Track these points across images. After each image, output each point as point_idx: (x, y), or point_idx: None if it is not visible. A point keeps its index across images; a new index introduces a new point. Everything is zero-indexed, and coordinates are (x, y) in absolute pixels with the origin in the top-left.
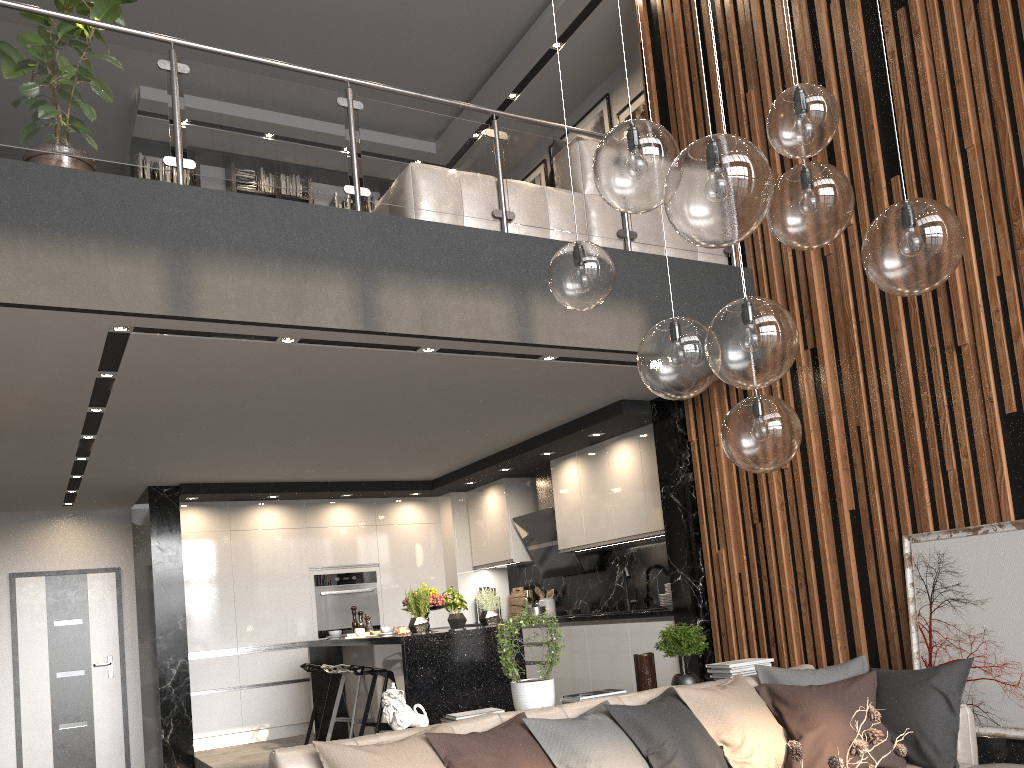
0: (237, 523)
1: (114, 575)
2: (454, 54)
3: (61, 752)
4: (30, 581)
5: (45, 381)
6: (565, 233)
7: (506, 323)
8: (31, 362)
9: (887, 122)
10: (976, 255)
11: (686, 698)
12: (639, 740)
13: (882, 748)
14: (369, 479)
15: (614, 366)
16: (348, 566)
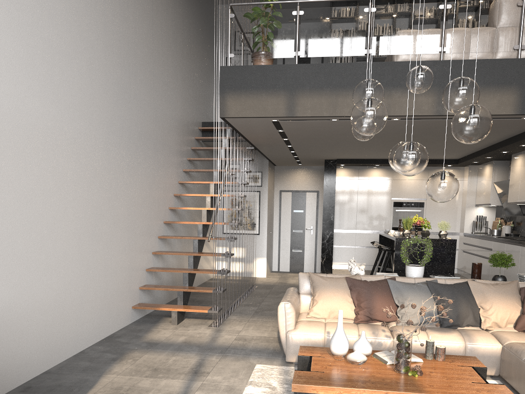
0: (361, 176)
1: (316, 194)
2: None
3: (292, 260)
4: (286, 194)
5: (263, 133)
6: (478, 53)
7: (431, 106)
8: (255, 129)
9: None
10: None
11: (471, 285)
12: (436, 297)
13: None
14: None
15: (502, 119)
16: (410, 199)
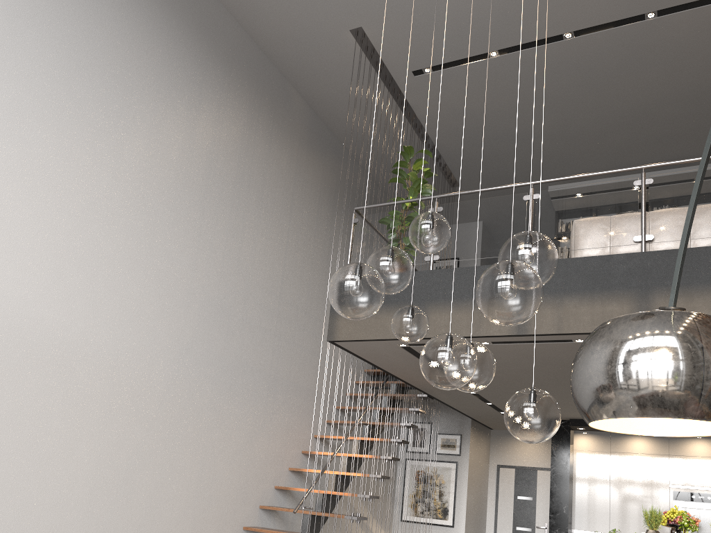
0: (615, 447)
1: None
2: None
3: None
4: (506, 470)
5: (411, 368)
6: (705, 239)
7: None
8: (393, 361)
9: None
10: None
11: None
12: None
13: None
14: None
15: None
16: (704, 488)
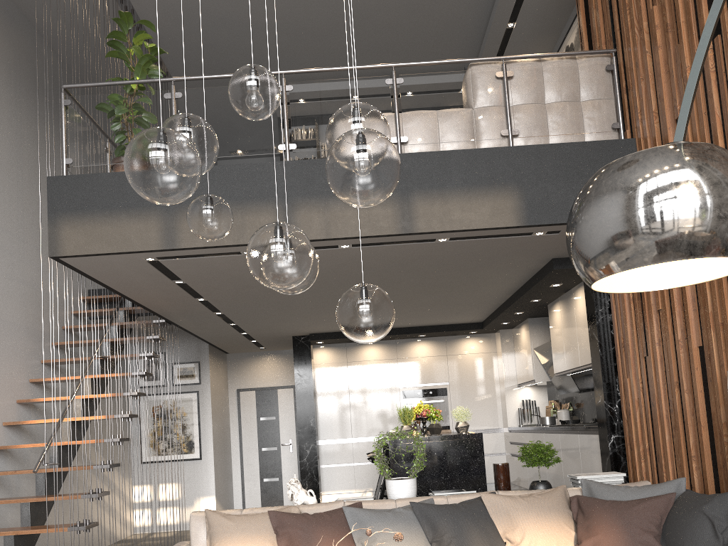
0: (351, 357)
1: (292, 390)
2: (459, 7)
3: (265, 495)
4: (247, 393)
5: (153, 288)
6: (453, 143)
7: (392, 221)
8: (133, 280)
9: None
10: None
11: (487, 502)
12: (429, 530)
13: None
14: (432, 324)
15: (506, 238)
16: (426, 384)
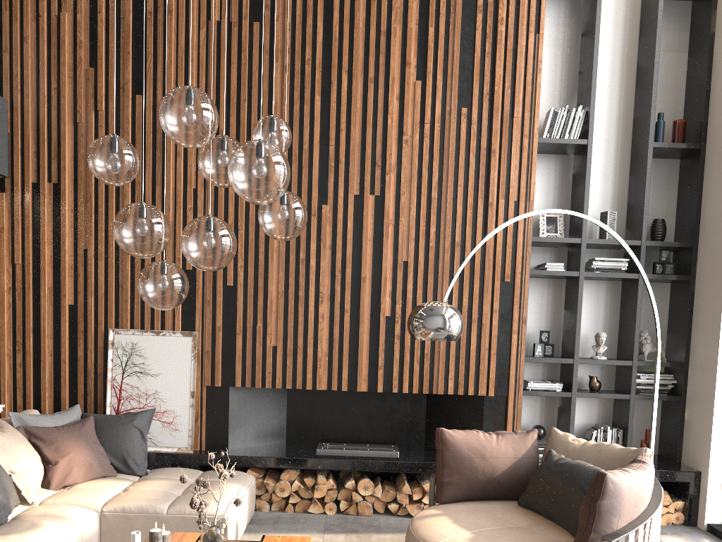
0: None
1: None
2: None
3: None
4: None
5: None
6: None
7: None
8: None
9: (139, 56)
10: (183, 170)
11: None
12: None
13: (106, 465)
14: None
15: None
16: None
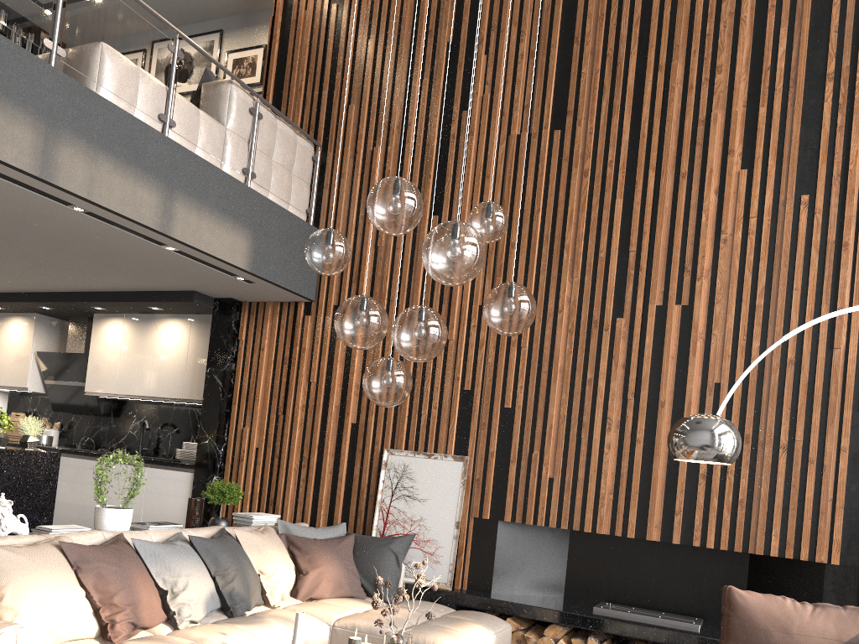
0: None
1: None
2: None
3: None
4: None
5: None
6: (207, 154)
7: (154, 212)
8: None
9: (439, 178)
10: (471, 287)
11: (240, 537)
12: (210, 564)
13: (355, 585)
14: None
15: (213, 270)
16: None
